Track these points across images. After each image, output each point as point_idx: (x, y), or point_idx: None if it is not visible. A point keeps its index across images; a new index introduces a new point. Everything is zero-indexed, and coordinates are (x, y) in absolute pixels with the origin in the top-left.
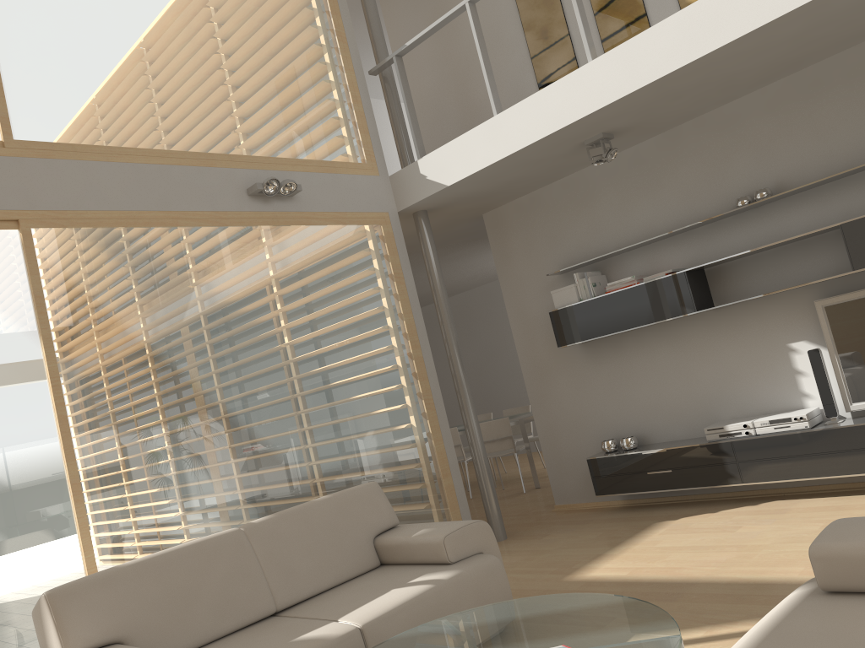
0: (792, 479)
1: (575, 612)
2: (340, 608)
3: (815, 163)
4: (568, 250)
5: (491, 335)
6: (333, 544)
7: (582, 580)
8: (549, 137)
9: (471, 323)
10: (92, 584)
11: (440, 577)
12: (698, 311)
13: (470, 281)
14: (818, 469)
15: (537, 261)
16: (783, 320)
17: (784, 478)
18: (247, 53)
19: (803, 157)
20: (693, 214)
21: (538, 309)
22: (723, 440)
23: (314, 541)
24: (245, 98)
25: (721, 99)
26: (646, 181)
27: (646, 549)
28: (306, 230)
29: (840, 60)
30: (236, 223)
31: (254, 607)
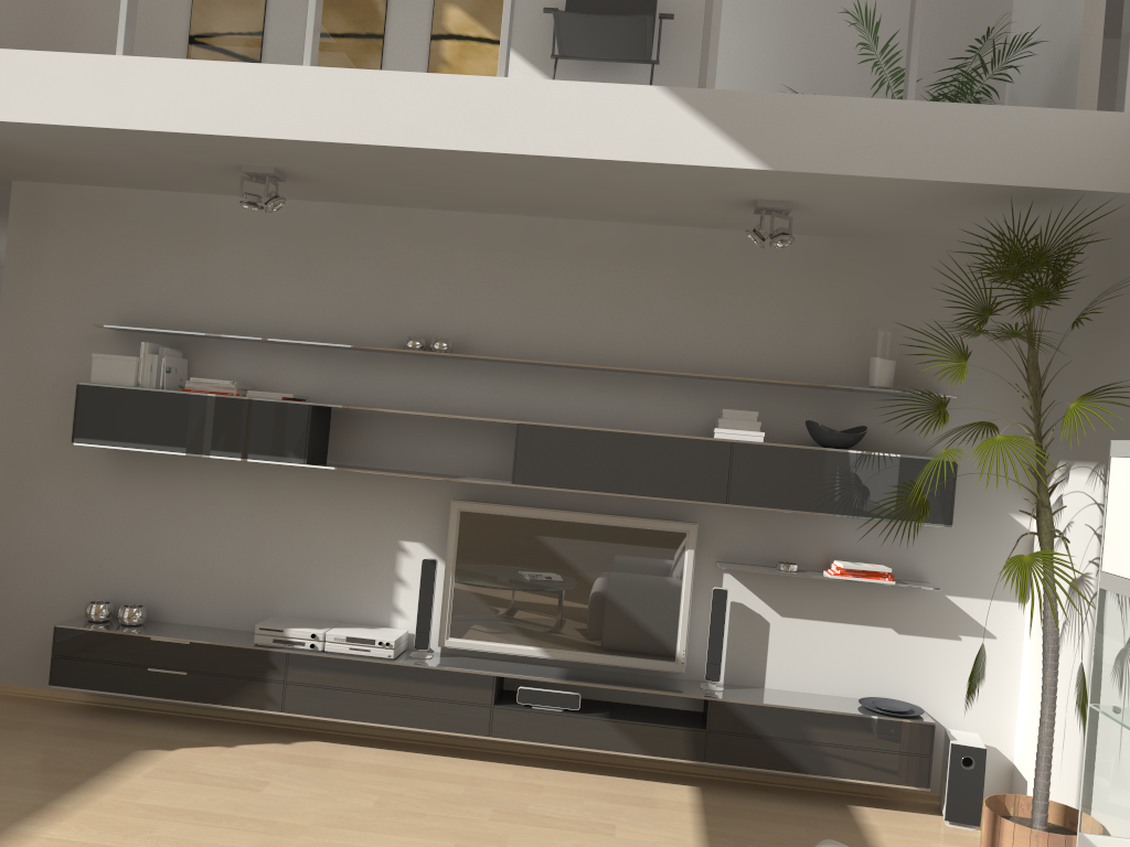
0: (349, 720)
1: None
2: None
3: (512, 334)
4: (144, 300)
5: None
6: None
7: None
8: (200, 136)
9: None
10: None
11: None
12: (308, 465)
13: None
14: (385, 714)
15: (84, 296)
16: (406, 509)
17: (339, 717)
18: None
19: (502, 320)
20: (345, 330)
21: (56, 367)
22: (277, 649)
23: None
24: None
25: (438, 203)
26: (299, 257)
27: (122, 806)
28: None
29: (580, 229)
30: None
31: None
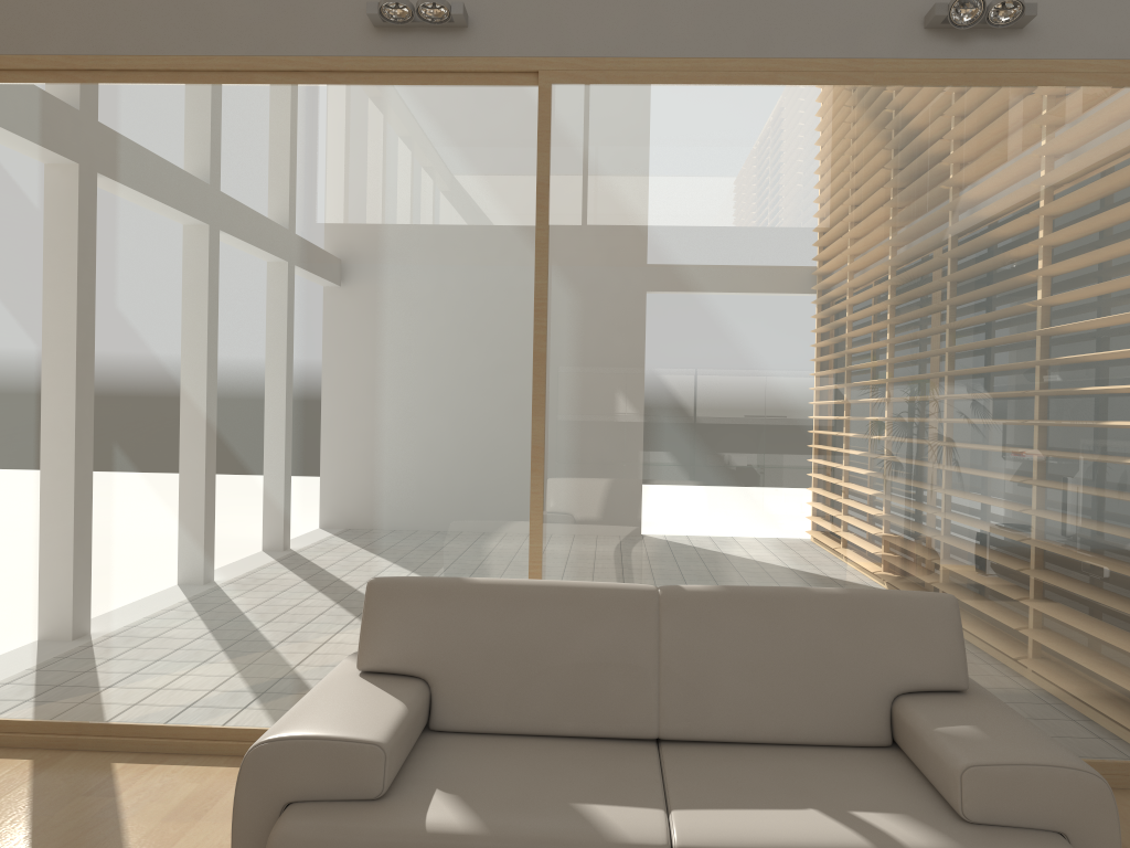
0: None
1: None
2: (709, 792)
3: None
4: None
5: None
6: (803, 675)
7: None
8: None
9: None
10: (420, 590)
11: (905, 839)
12: None
13: None
14: None
15: None
16: None
17: None
18: None
19: None
20: None
21: None
22: None
23: (770, 656)
24: None
25: None
26: None
27: None
28: (1034, 97)
29: None
30: (886, 80)
31: (622, 716)
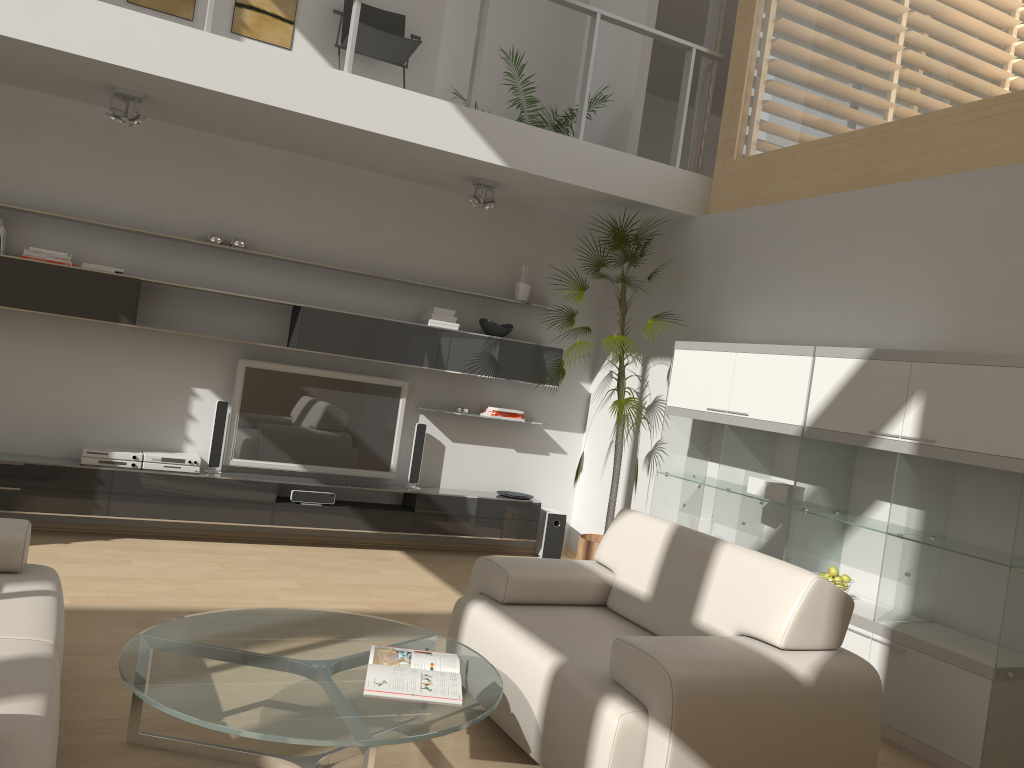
0: (164, 519)
1: (308, 622)
2: None
3: (286, 240)
4: None
5: None
6: None
7: None
8: (117, 67)
9: None
10: None
11: (46, 588)
12: (137, 326)
13: None
14: (193, 513)
15: None
16: (198, 363)
17: (155, 517)
18: None
19: (279, 229)
20: (154, 221)
21: None
22: (105, 467)
23: None
24: None
25: (242, 136)
26: (114, 157)
27: None
28: None
29: (340, 171)
30: None
31: None
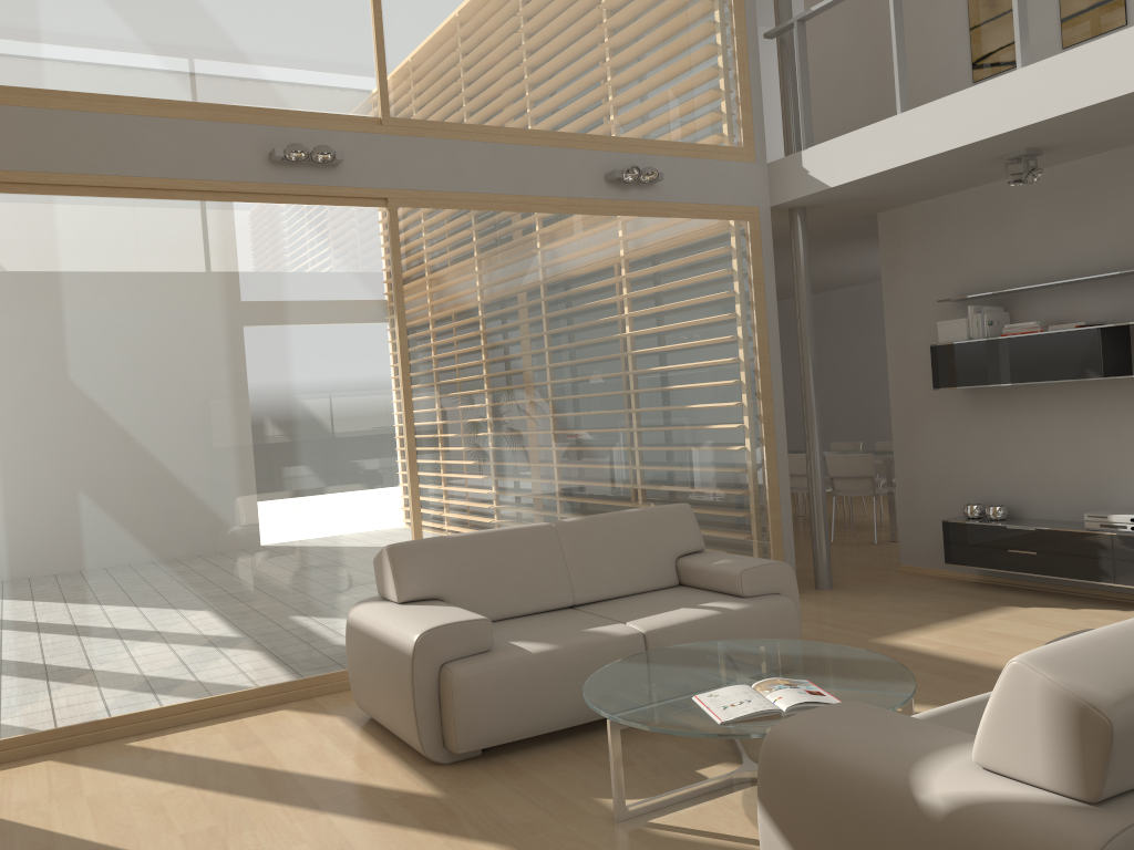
0: None
1: (835, 660)
2: (630, 614)
3: None
4: (971, 274)
5: (884, 344)
6: (635, 556)
7: (888, 644)
8: (955, 150)
9: (862, 326)
10: (423, 547)
11: (729, 607)
12: (1104, 378)
13: (868, 275)
14: None
15: (931, 282)
16: None
17: None
18: (627, 17)
19: None
20: (1131, 258)
21: (922, 338)
22: (1103, 531)
23: (618, 549)
24: (617, 70)
25: None
26: (1081, 207)
27: (973, 630)
28: (661, 223)
29: None
30: (589, 211)
31: (555, 596)
